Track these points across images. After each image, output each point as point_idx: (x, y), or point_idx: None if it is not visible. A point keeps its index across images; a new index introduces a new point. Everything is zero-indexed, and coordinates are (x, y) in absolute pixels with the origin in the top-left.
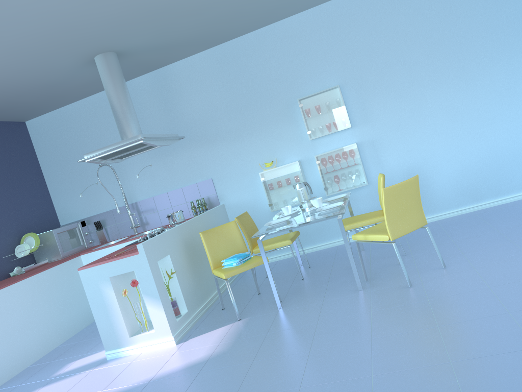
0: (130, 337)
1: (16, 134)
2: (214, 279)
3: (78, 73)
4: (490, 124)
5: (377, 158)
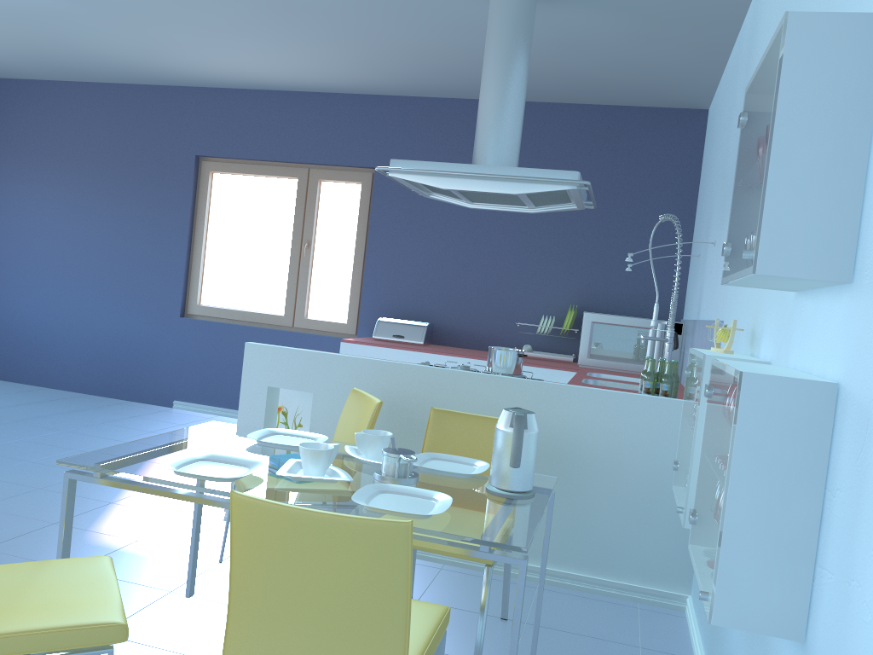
0: None
1: (669, 132)
2: None
3: (557, 22)
4: None
5: (850, 545)
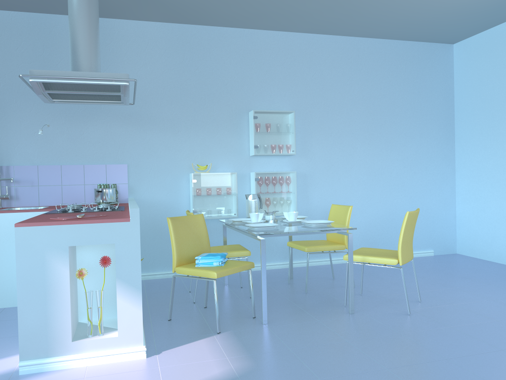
0: (72, 341)
1: None
2: (172, 279)
3: None
4: (396, 189)
5: (305, 192)
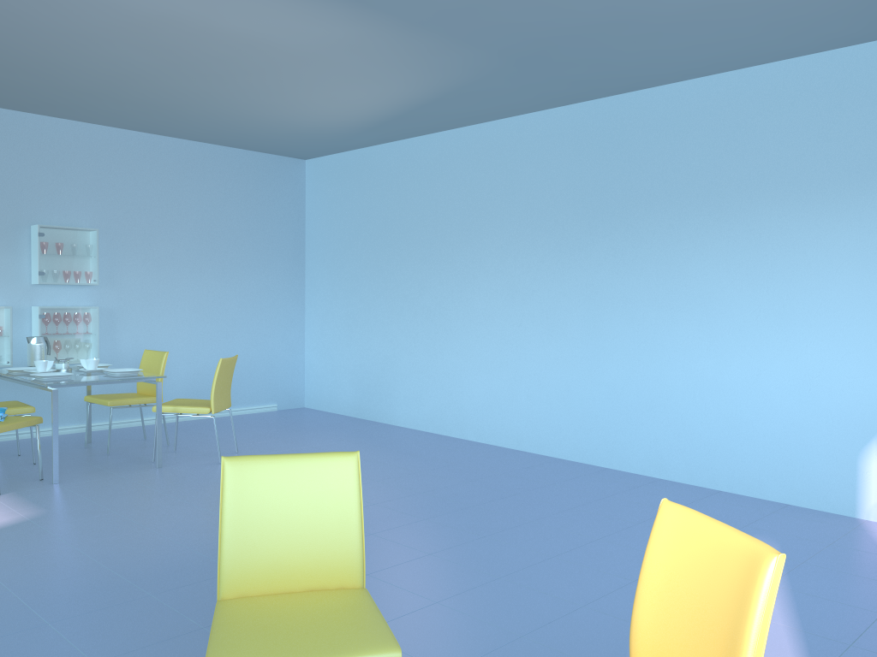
0: None
1: None
2: None
3: None
4: (233, 330)
5: (112, 334)
